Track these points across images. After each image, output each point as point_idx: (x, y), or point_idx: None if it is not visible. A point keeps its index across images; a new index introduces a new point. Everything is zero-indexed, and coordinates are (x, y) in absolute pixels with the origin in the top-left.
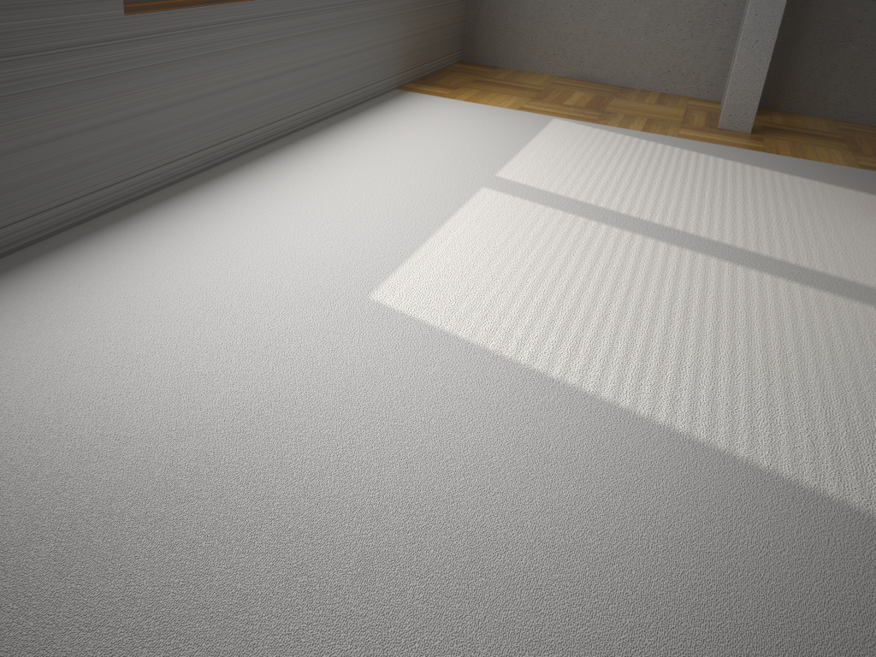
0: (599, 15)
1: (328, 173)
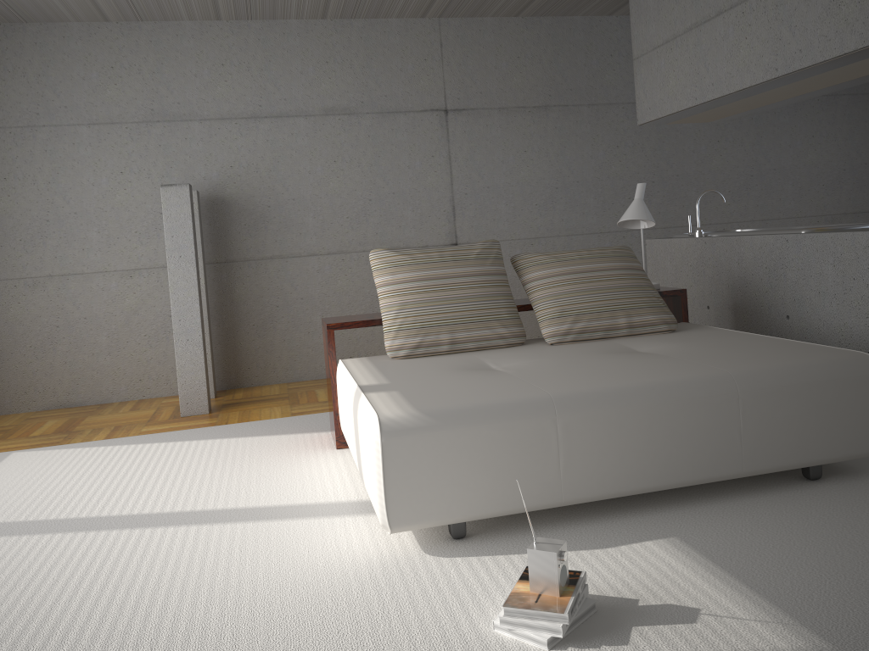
0: (61, 348)
1: None
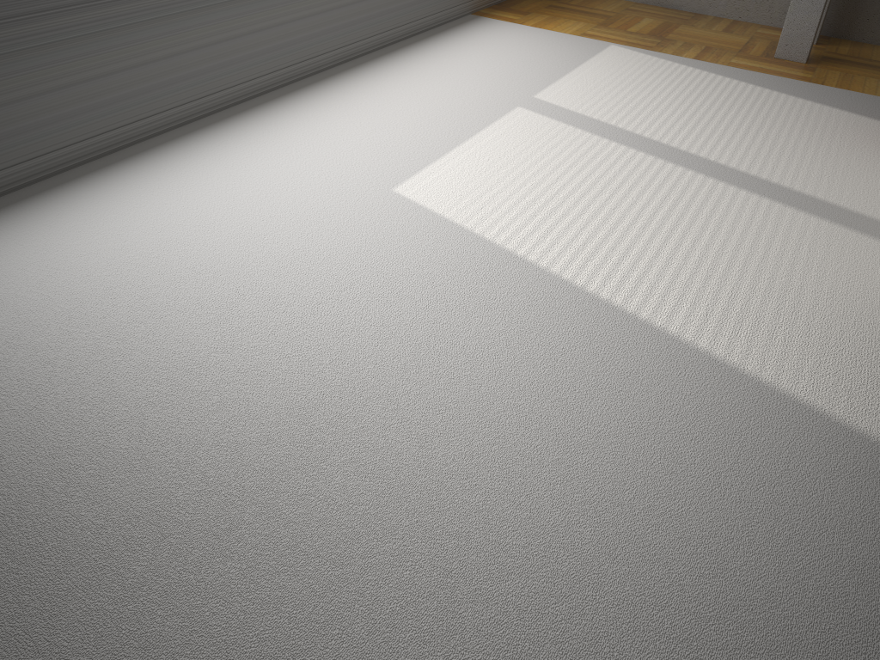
0: None
1: (387, 90)
